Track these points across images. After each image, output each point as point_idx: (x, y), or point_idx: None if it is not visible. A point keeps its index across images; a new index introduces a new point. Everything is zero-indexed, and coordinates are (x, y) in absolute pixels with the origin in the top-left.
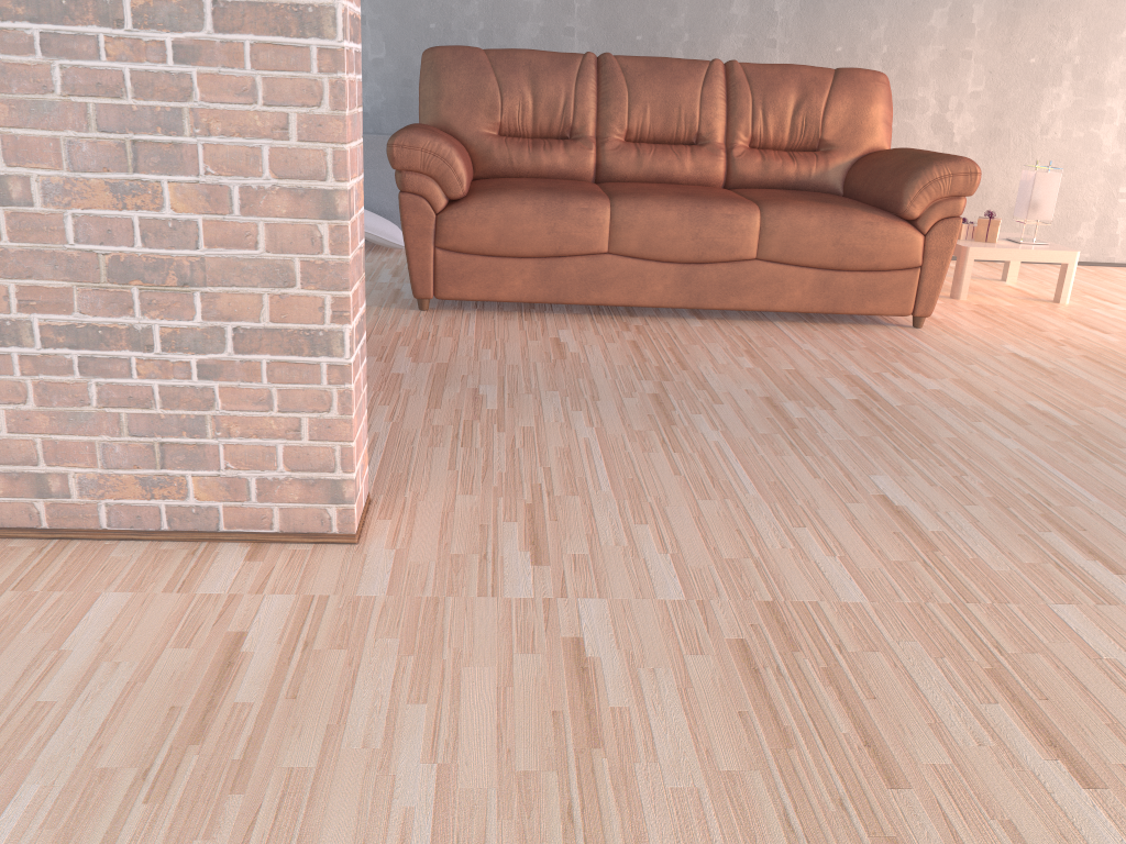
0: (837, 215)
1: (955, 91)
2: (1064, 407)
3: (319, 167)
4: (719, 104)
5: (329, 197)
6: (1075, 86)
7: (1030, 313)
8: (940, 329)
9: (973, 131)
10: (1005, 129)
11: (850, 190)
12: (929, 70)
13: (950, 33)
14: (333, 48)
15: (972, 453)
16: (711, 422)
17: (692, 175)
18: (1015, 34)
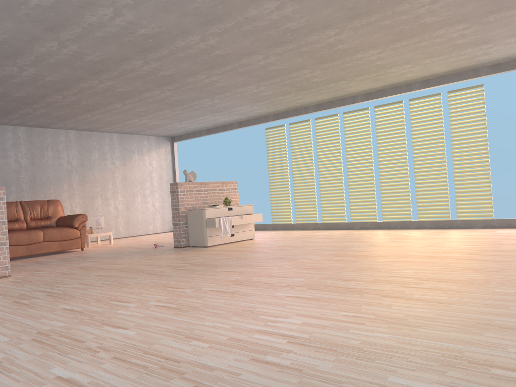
0: (60, 229)
1: (74, 202)
2: (115, 251)
3: (3, 218)
4: (21, 211)
5: (4, 222)
6: (101, 198)
7: (105, 245)
8: (87, 250)
9: (80, 211)
10: (88, 210)
11: (58, 225)
12: (66, 198)
13: (69, 189)
14: (4, 202)
15: (101, 256)
16: (53, 262)
17: (18, 227)
18: (85, 188)
